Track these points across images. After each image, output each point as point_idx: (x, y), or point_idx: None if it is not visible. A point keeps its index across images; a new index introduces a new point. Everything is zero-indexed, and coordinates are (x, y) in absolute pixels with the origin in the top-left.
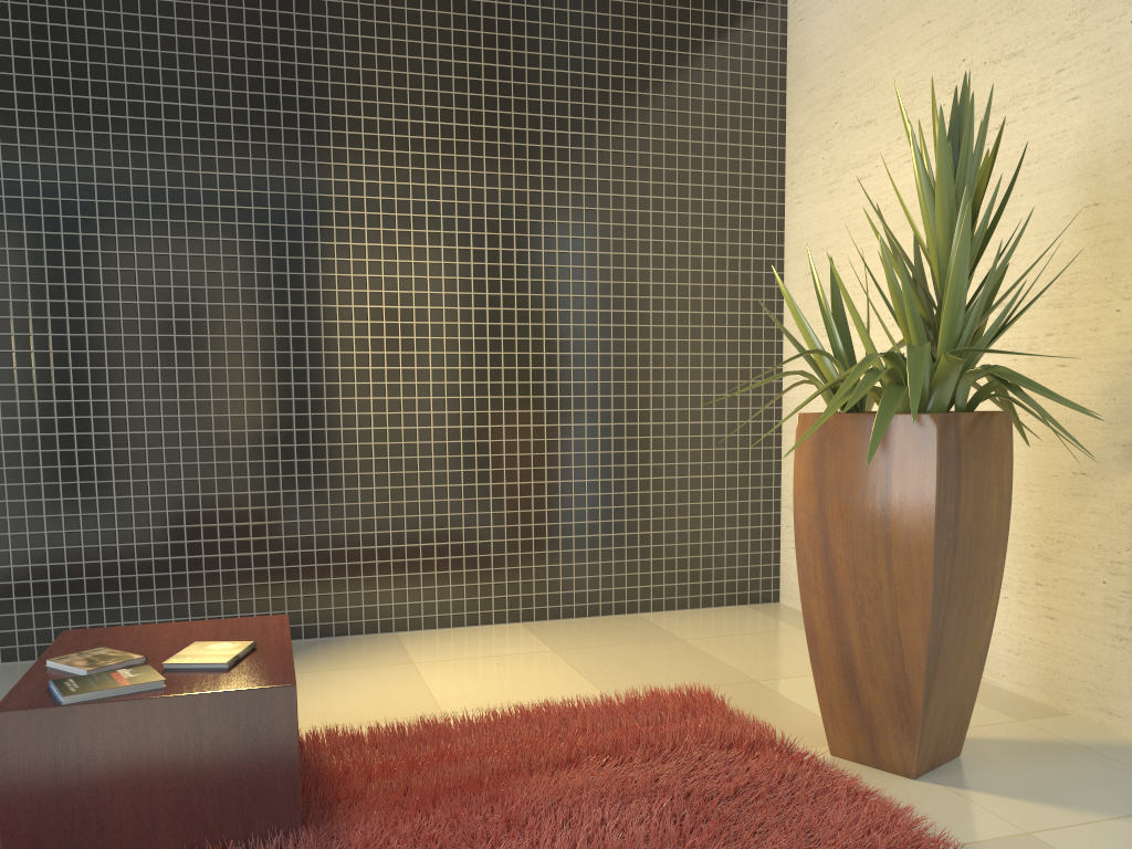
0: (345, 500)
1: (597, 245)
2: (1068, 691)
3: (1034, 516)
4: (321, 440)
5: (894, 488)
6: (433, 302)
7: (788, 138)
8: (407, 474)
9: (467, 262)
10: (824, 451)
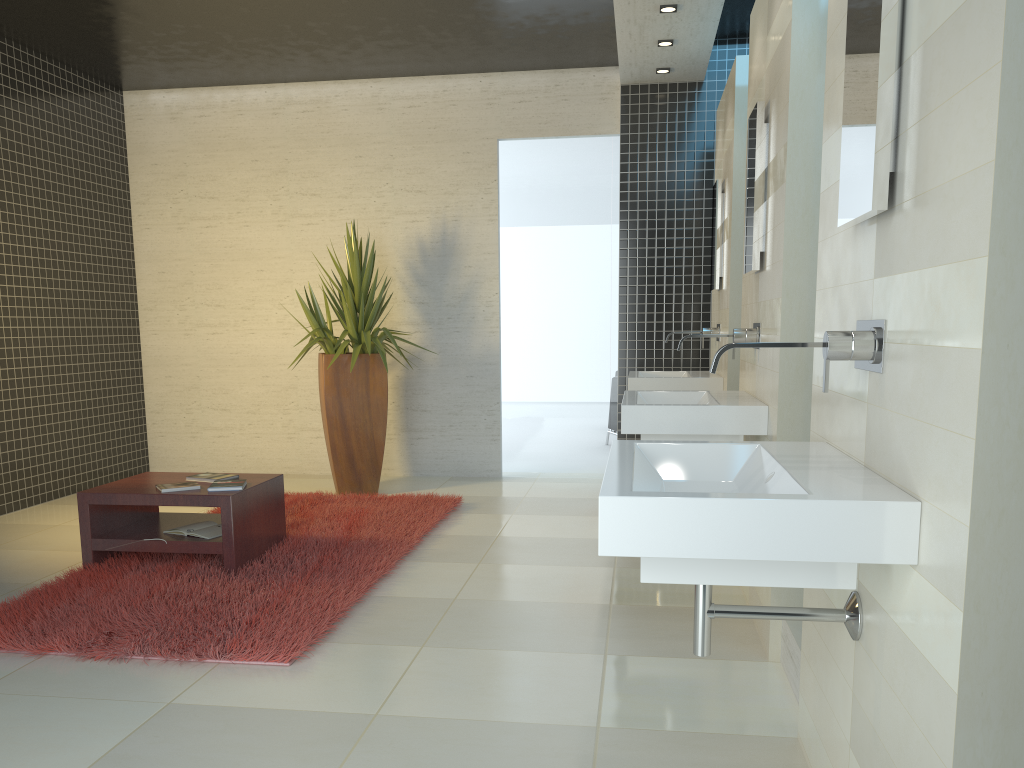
0: None
1: (56, 245)
2: None
3: None
4: None
5: (371, 382)
6: None
7: (133, 187)
8: None
9: None
10: (338, 370)
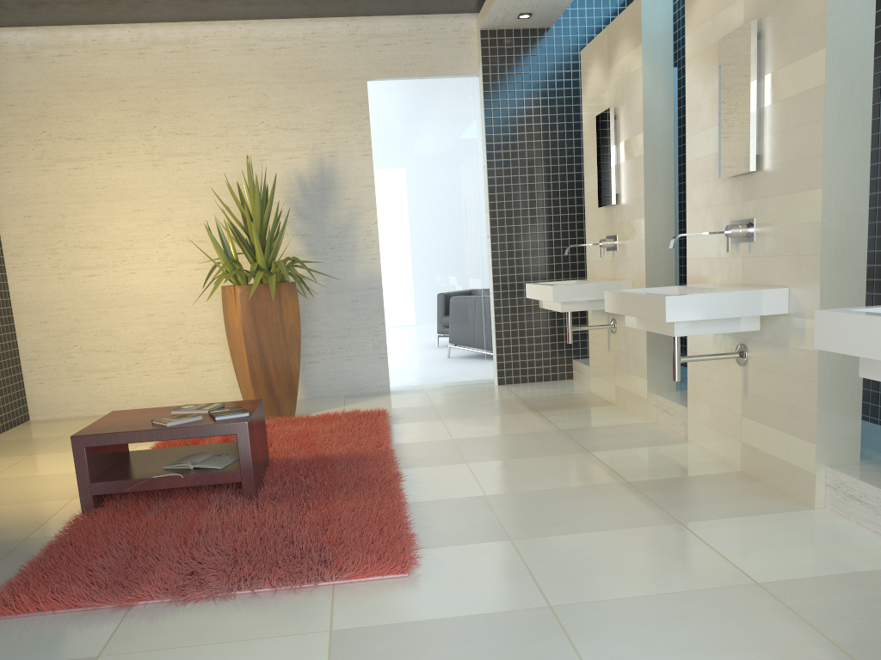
0: None
1: None
2: None
3: None
4: None
5: (284, 310)
6: None
7: None
8: None
9: None
10: (253, 300)
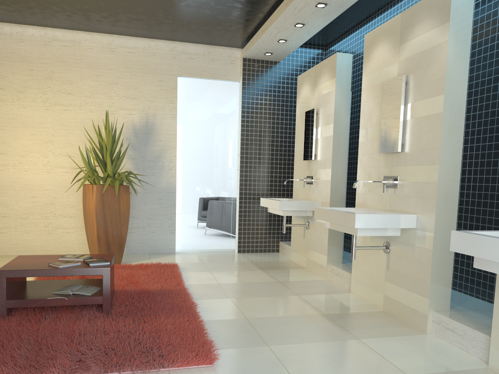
0: None
1: None
2: None
3: None
4: None
5: (121, 201)
6: None
7: None
8: None
9: None
10: (103, 193)
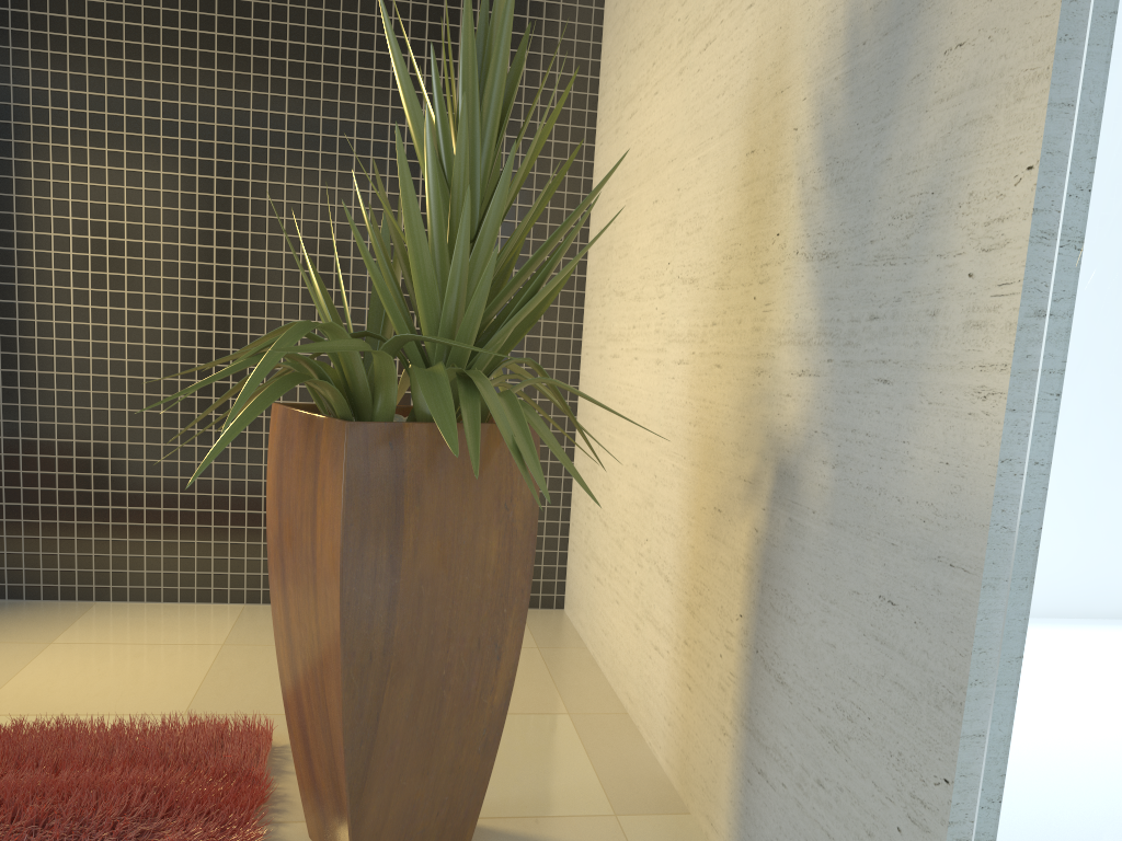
0: (40, 451)
1: (353, 182)
2: (691, 784)
3: (689, 556)
4: (12, 383)
5: (319, 515)
6: (150, 235)
7: (602, 66)
8: (114, 428)
9: (191, 192)
10: (283, 456)
